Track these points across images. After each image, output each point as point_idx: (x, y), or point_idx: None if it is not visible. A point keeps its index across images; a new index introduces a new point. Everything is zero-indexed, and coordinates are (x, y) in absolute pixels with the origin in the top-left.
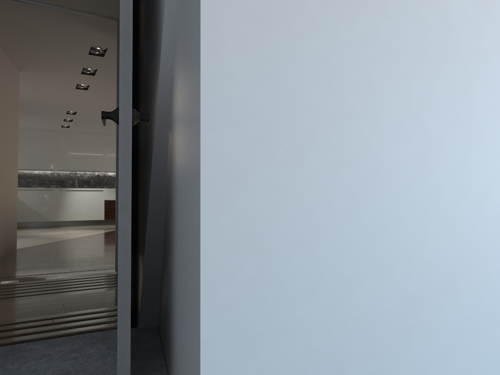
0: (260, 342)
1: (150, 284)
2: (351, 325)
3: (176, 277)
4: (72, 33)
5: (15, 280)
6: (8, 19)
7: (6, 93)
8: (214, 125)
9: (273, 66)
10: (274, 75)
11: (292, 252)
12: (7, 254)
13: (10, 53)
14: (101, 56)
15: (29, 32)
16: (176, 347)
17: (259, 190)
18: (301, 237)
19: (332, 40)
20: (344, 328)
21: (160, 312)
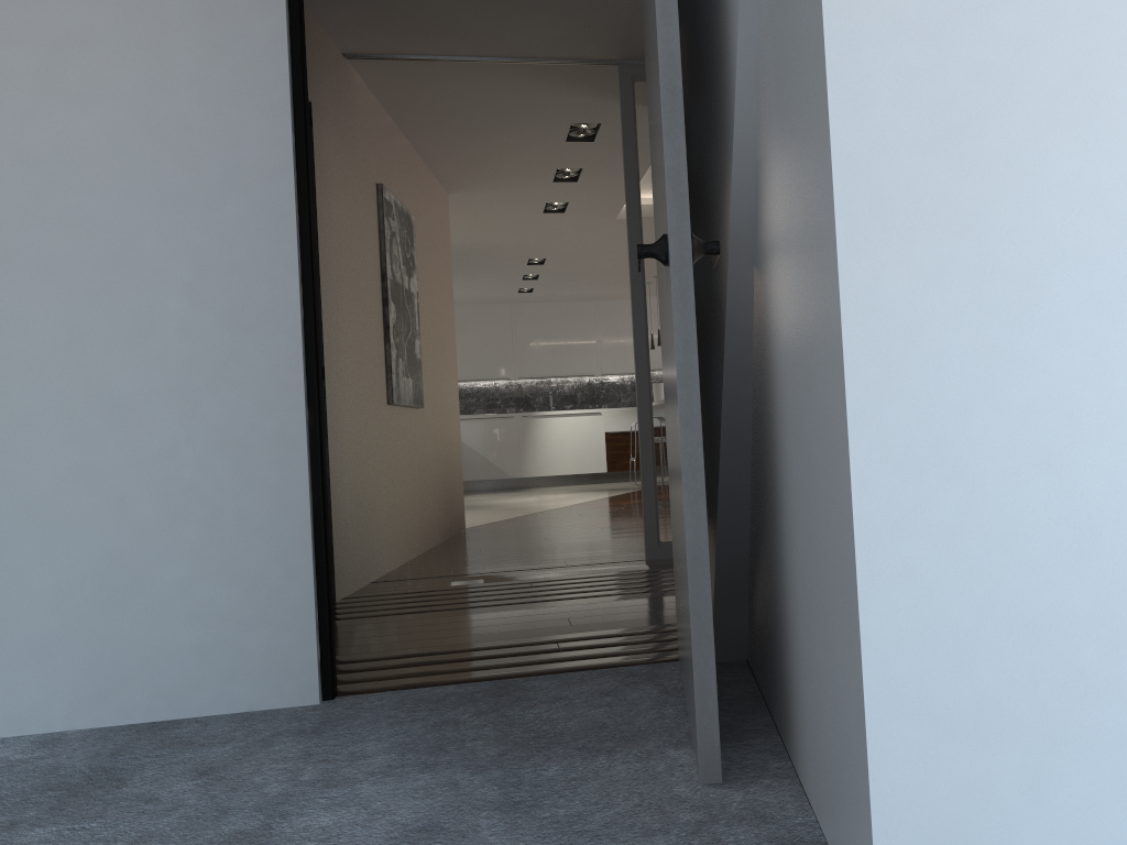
0: (972, 647)
1: (730, 576)
2: None
3: (790, 545)
4: (537, 105)
5: (478, 579)
6: (430, 98)
7: (431, 236)
8: (861, 243)
9: (969, 114)
10: (972, 132)
11: (1028, 477)
12: (452, 537)
13: (432, 162)
14: (589, 142)
15: (463, 117)
16: (798, 679)
17: (953, 359)
18: (1044, 447)
19: (1091, 41)
20: None
21: (751, 630)
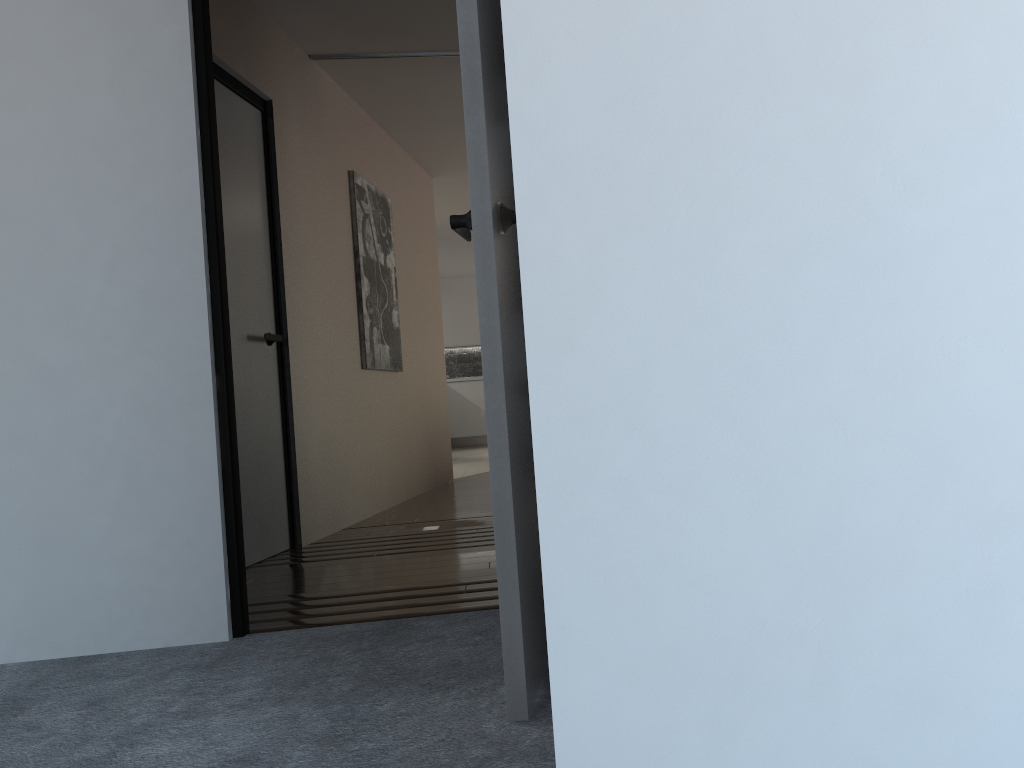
0: (653, 597)
1: None
2: (849, 577)
3: None
4: None
5: (435, 526)
6: (395, 92)
7: (412, 216)
8: (539, 205)
9: (644, 75)
10: (647, 92)
11: (708, 430)
12: (437, 487)
13: (411, 149)
14: None
15: (429, 107)
16: None
17: (632, 315)
18: (724, 400)
19: None
20: (834, 581)
21: None
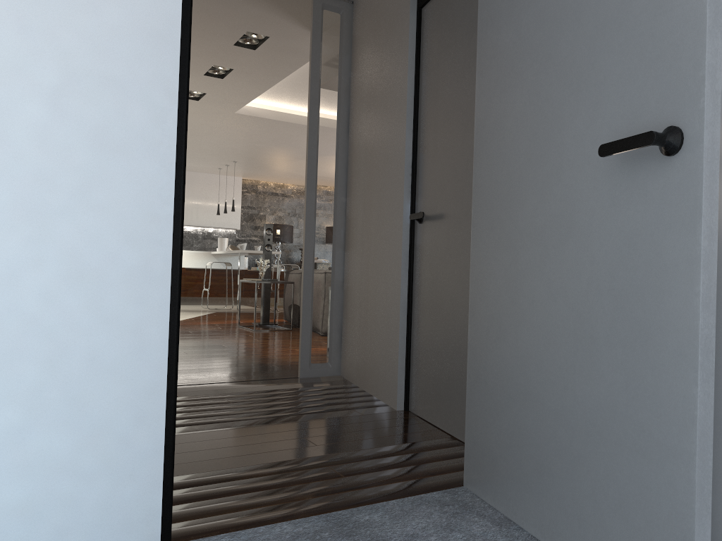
0: None
1: None
2: None
3: None
4: (228, 10)
5: None
6: None
7: None
8: None
9: None
10: None
11: None
12: None
13: None
14: (251, 49)
15: None
16: None
17: None
18: None
19: None
20: None
21: None
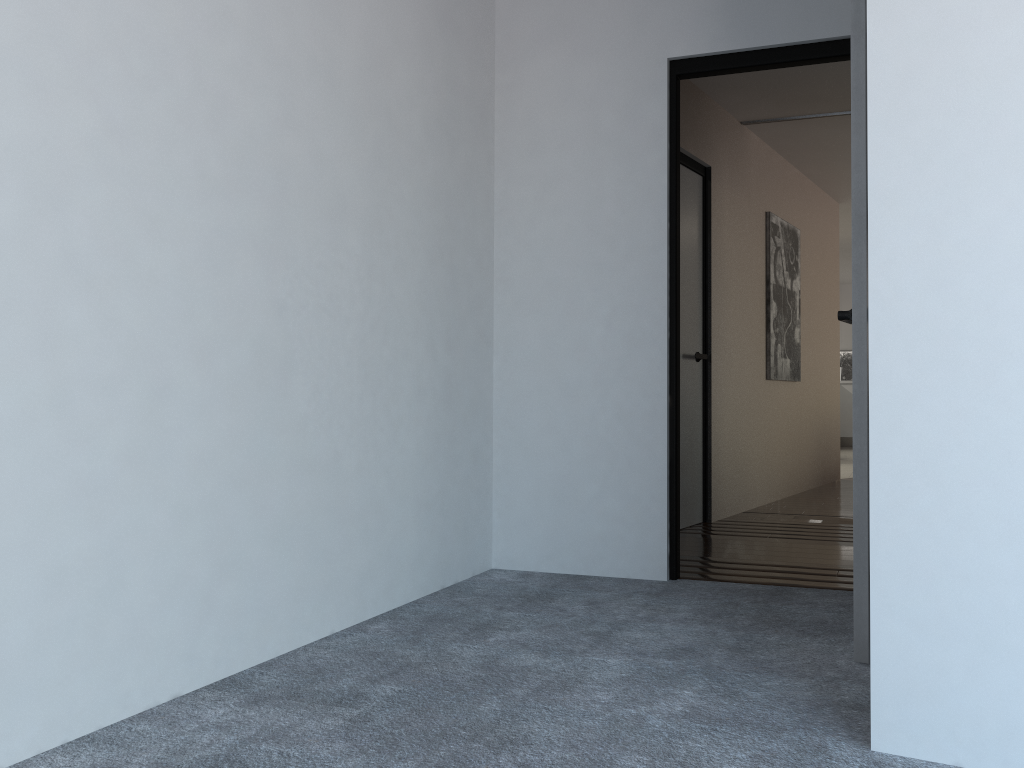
0: (936, 583)
1: None
2: None
3: None
4: None
5: (818, 520)
6: (809, 142)
7: (817, 242)
8: (882, 346)
9: (953, 271)
10: (954, 281)
11: (979, 488)
12: (824, 485)
13: (820, 182)
14: None
15: (839, 151)
16: None
17: (935, 415)
18: (990, 471)
19: None
20: None
21: None
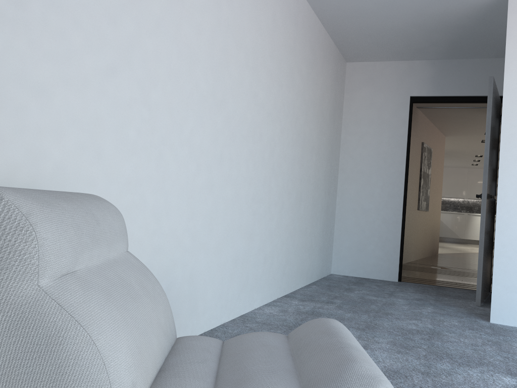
0: (512, 276)
1: None
2: None
3: None
4: (477, 116)
5: (439, 267)
6: (441, 115)
7: (437, 153)
8: (500, 209)
9: None
10: None
11: None
12: (432, 255)
13: (440, 129)
14: None
15: (452, 119)
16: None
17: (514, 230)
18: None
19: None
20: None
21: None
